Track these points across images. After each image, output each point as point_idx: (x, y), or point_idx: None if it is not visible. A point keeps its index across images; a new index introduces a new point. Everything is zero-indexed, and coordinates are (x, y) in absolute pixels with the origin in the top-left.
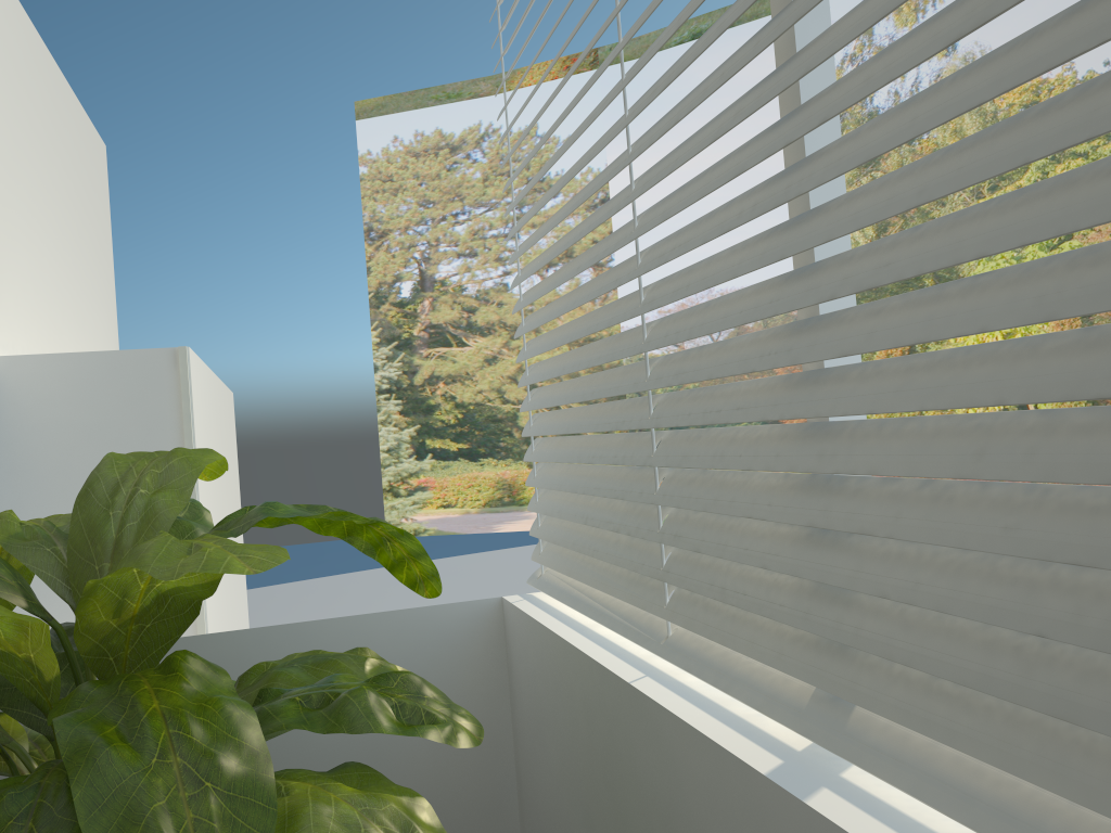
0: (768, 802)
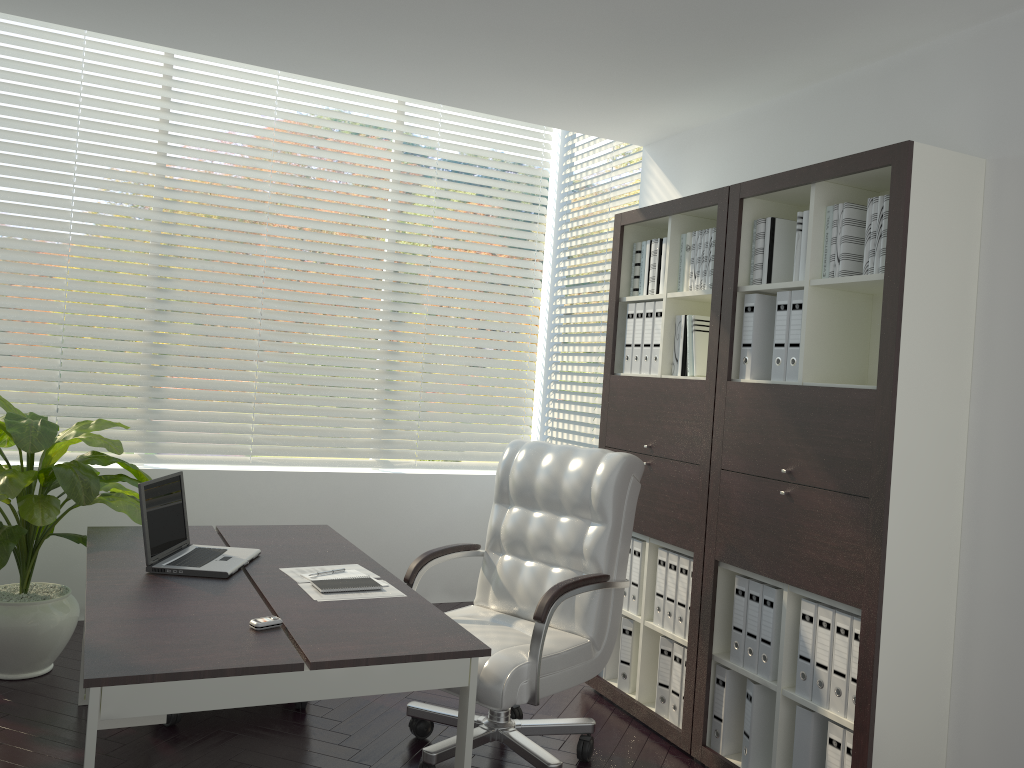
0: (155, 473)
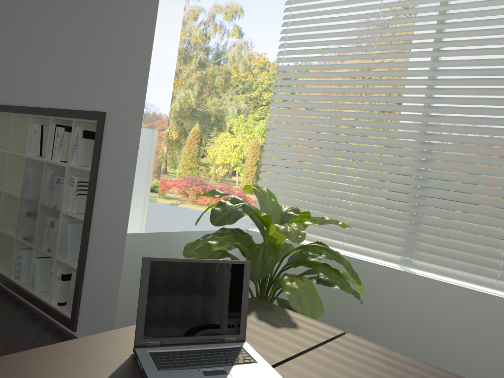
0: (404, 275)
